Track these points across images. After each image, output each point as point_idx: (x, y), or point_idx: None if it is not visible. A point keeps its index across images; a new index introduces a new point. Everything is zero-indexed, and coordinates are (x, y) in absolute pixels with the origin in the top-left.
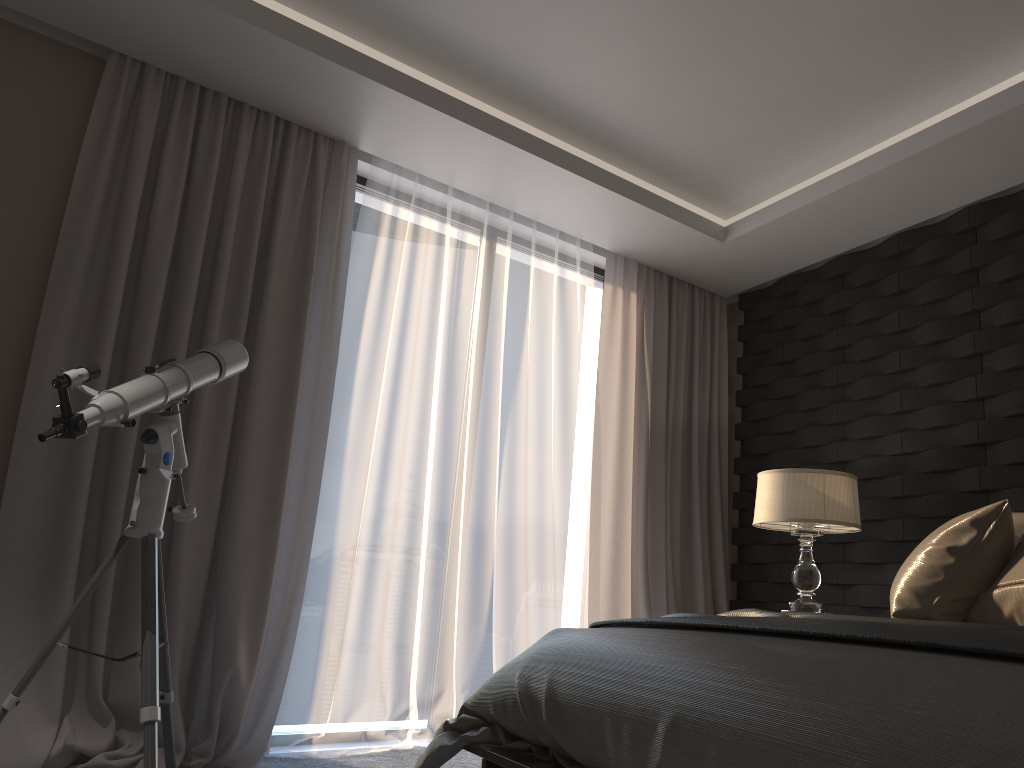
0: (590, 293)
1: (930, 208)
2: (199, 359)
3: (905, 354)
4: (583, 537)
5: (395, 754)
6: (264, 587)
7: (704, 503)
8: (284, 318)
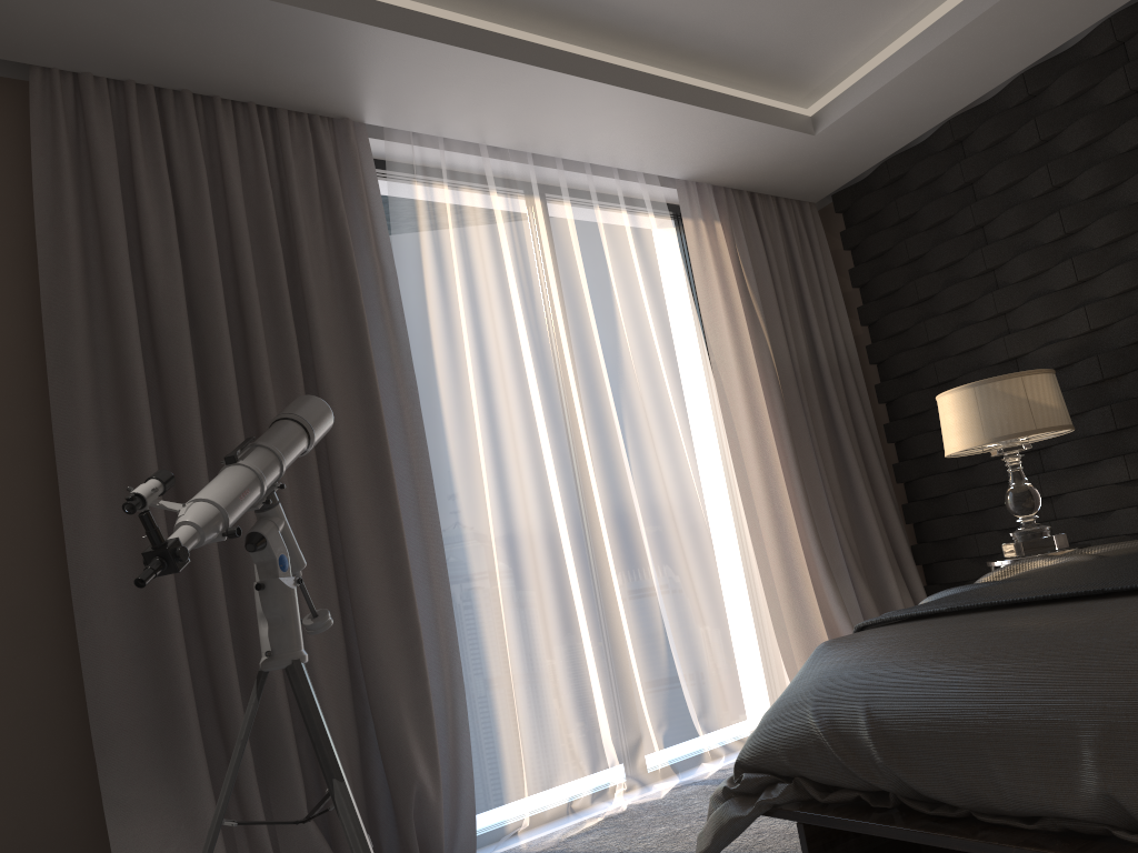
0: (670, 235)
1: (1062, 31)
2: (280, 430)
3: (1067, 214)
4: (738, 519)
5: (613, 822)
6: (420, 679)
7: (855, 445)
8: (342, 353)
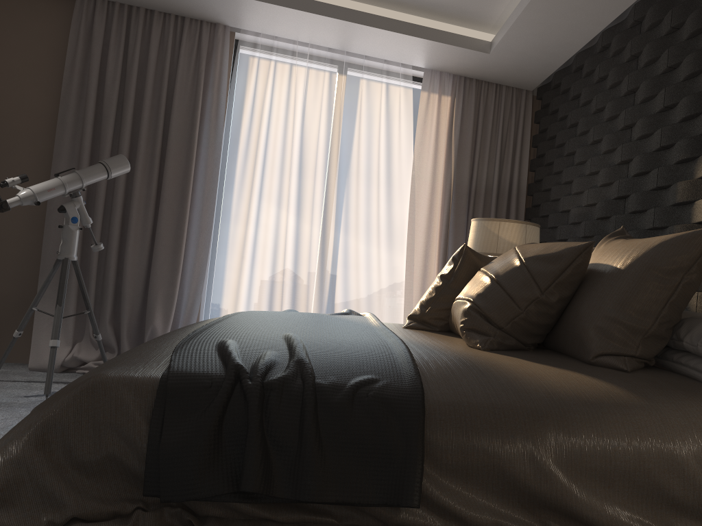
0: (410, 100)
1: (609, 9)
2: (92, 167)
3: (596, 129)
4: (401, 262)
5: None
6: (172, 286)
7: None
8: (184, 137)
